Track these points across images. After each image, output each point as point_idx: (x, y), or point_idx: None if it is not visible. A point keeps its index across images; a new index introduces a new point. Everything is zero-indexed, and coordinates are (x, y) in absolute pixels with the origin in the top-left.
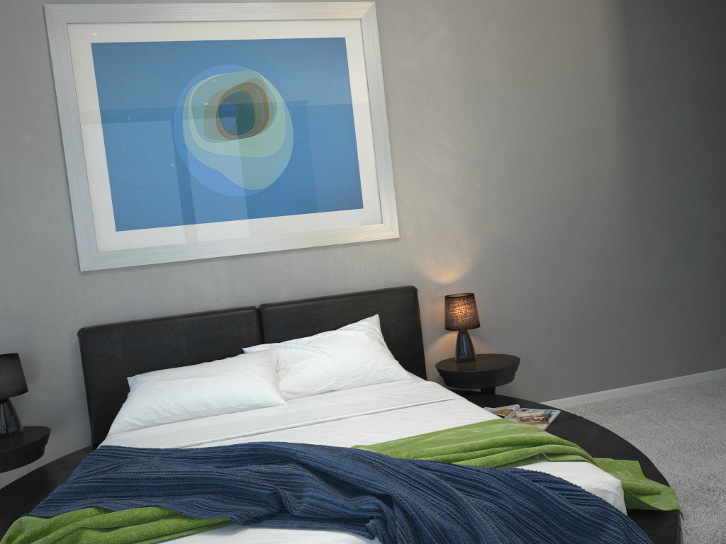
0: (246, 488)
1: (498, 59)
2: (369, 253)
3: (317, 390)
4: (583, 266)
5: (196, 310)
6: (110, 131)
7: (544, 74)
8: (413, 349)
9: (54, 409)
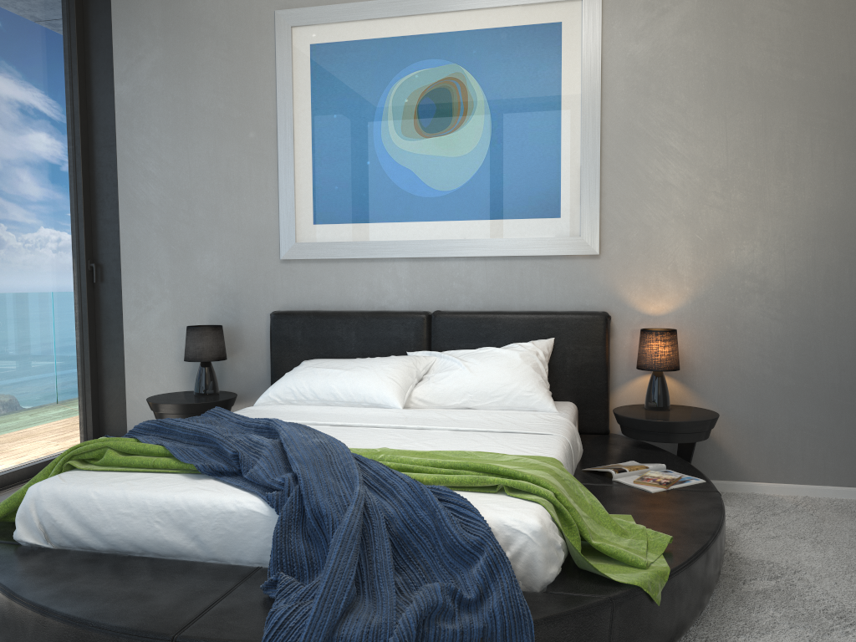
0: (222, 447)
1: (764, 37)
2: (561, 269)
3: (450, 404)
4: None
5: (375, 308)
6: (317, 128)
7: (834, 54)
8: (593, 384)
9: (249, 380)
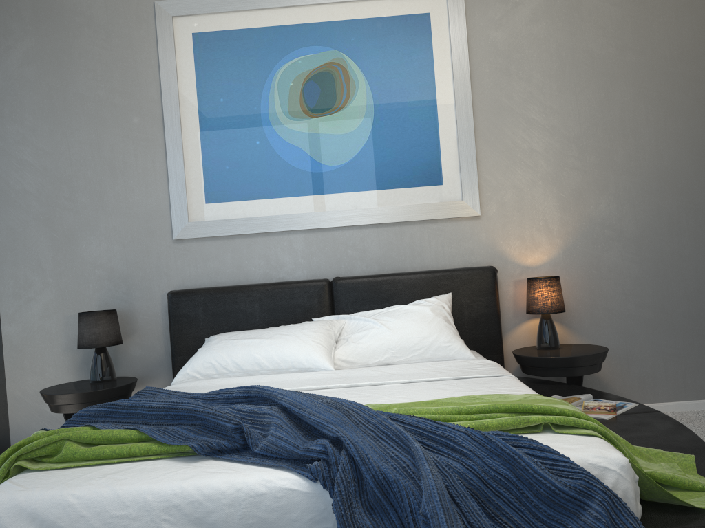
0: (216, 421)
1: (600, 26)
2: (447, 231)
3: (373, 362)
4: (701, 253)
5: (273, 280)
6: (204, 112)
7: (656, 39)
8: (489, 332)
9: (146, 363)
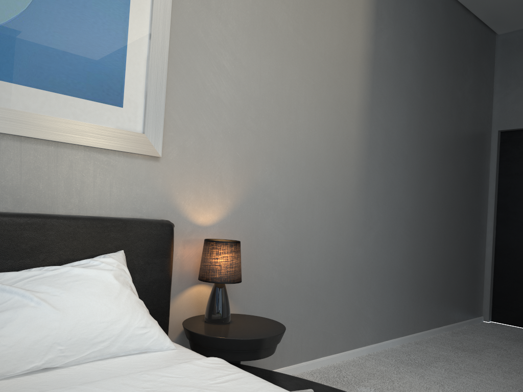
0: None
1: (285, 1)
2: (119, 168)
3: (23, 369)
4: (323, 230)
5: None
6: None
7: (318, 35)
8: (159, 303)
9: None
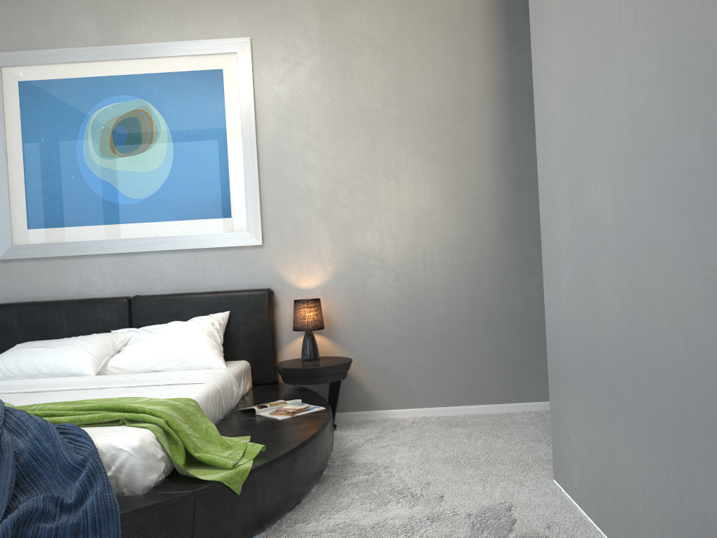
0: None
1: (368, 83)
2: (235, 257)
3: (140, 369)
4: (451, 281)
5: (85, 297)
6: (27, 150)
7: (415, 96)
8: (263, 345)
9: None
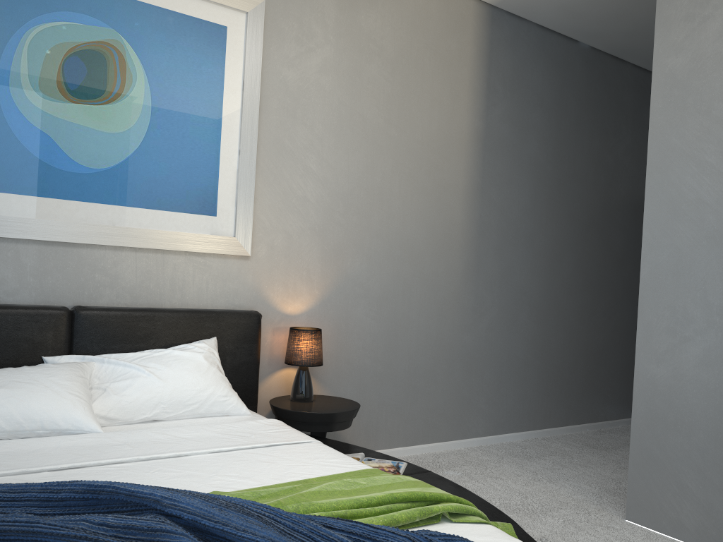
0: None
1: (375, 96)
2: (214, 268)
3: (139, 418)
4: (422, 317)
5: None
6: None
7: (413, 122)
8: (248, 381)
9: None
